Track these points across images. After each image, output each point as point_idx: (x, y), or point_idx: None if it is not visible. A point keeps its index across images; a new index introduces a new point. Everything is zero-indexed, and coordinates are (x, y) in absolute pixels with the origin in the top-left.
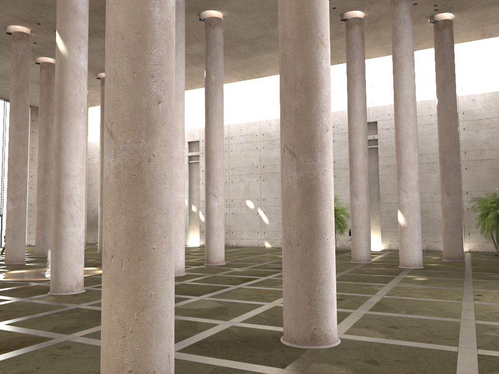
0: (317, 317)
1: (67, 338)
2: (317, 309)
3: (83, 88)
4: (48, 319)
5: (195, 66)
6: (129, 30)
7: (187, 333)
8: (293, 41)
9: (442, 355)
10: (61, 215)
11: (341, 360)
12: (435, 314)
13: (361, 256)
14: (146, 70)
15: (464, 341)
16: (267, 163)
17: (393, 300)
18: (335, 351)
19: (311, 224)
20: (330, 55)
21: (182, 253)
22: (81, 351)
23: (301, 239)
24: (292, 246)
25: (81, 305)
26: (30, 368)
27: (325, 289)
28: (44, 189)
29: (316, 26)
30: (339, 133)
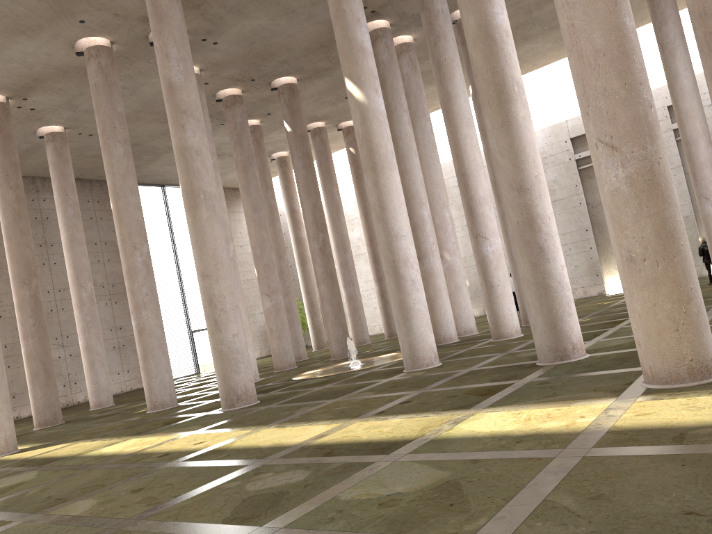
0: None
1: (527, 380)
2: None
3: (389, 135)
4: (465, 379)
5: (428, 85)
6: (610, 46)
7: None
8: None
9: None
10: (402, 282)
11: None
12: None
13: None
14: (635, 79)
15: None
16: None
17: None
18: None
19: None
20: None
21: (515, 310)
22: (566, 381)
23: None
24: None
25: (471, 368)
26: (546, 394)
27: None
28: (282, 279)
29: None
30: None
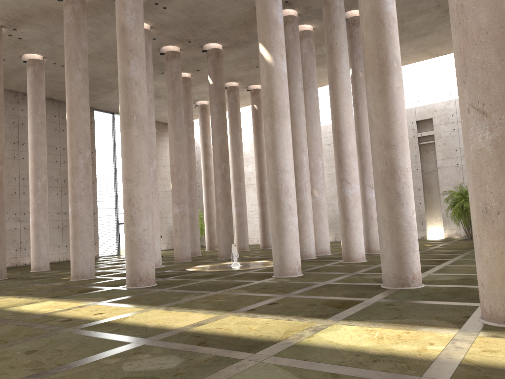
0: None
1: (375, 300)
2: None
3: (287, 92)
4: (322, 290)
5: (318, 67)
6: (493, 26)
7: (477, 294)
8: None
9: None
10: (281, 206)
11: None
12: None
13: None
14: None
15: None
16: None
17: None
18: None
19: None
20: None
21: (363, 240)
22: (409, 306)
23: None
24: None
25: (326, 282)
26: (394, 315)
27: None
28: (190, 194)
29: None
30: None
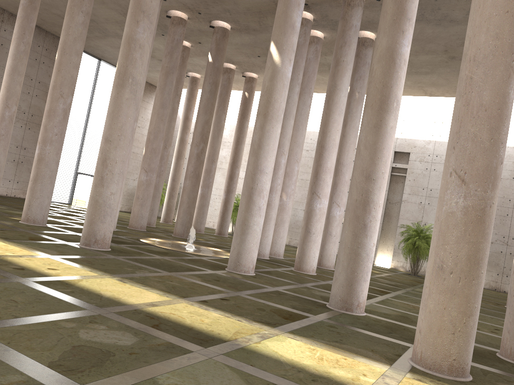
0: None
1: (319, 319)
2: None
3: (286, 97)
4: (272, 297)
5: (318, 73)
6: (493, 106)
7: (411, 334)
8: None
9: None
10: (251, 205)
11: None
12: None
13: None
14: (499, 138)
15: None
16: None
17: None
18: None
19: None
20: None
21: (318, 255)
22: (350, 332)
23: None
24: None
25: (276, 288)
26: (335, 339)
27: None
28: (160, 164)
29: None
30: (441, 163)
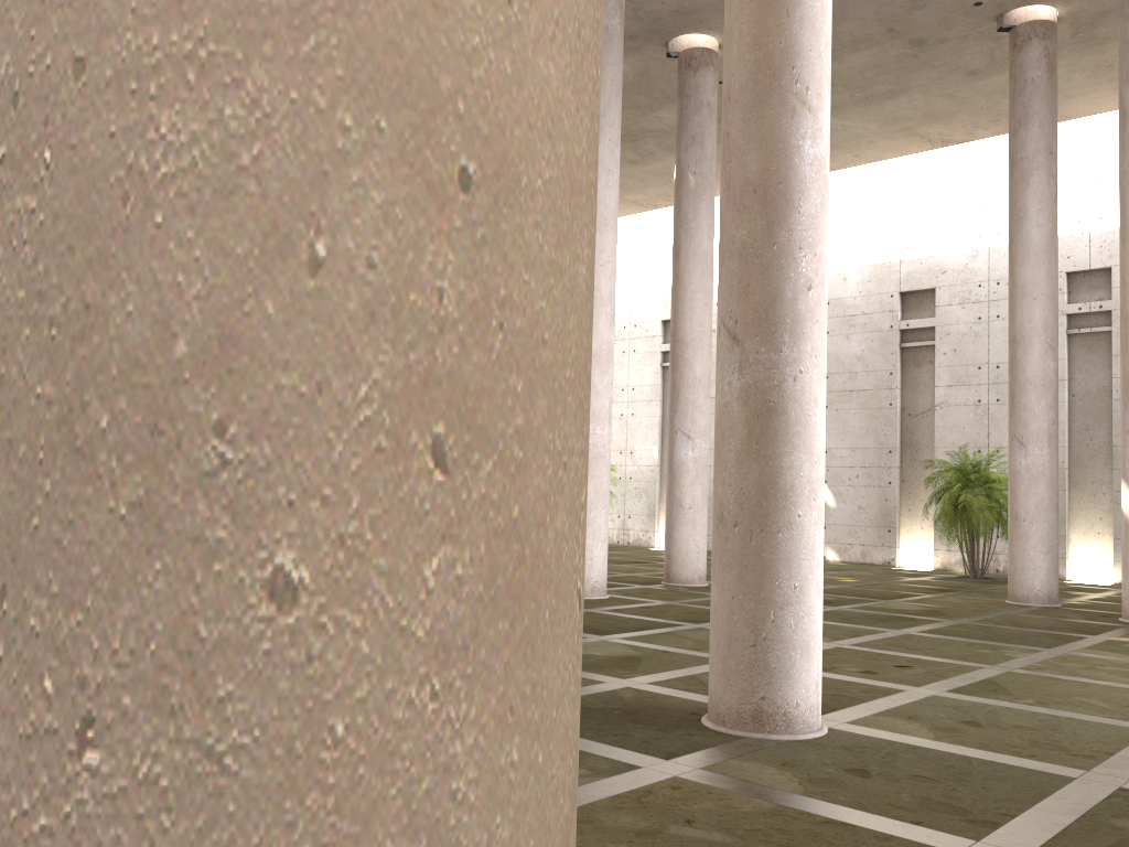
0: (768, 675)
1: None
2: (770, 659)
3: None
4: None
5: (671, 155)
6: None
7: None
8: (742, 104)
9: (1031, 780)
10: None
11: (796, 761)
12: (1102, 713)
13: (1031, 590)
14: None
15: (1114, 764)
16: (836, 368)
17: (1028, 679)
18: (798, 747)
19: (763, 482)
20: (827, 129)
21: (602, 552)
22: None
23: (742, 513)
24: (725, 527)
25: None
26: None
27: (788, 620)
28: None
29: (792, 69)
30: None
